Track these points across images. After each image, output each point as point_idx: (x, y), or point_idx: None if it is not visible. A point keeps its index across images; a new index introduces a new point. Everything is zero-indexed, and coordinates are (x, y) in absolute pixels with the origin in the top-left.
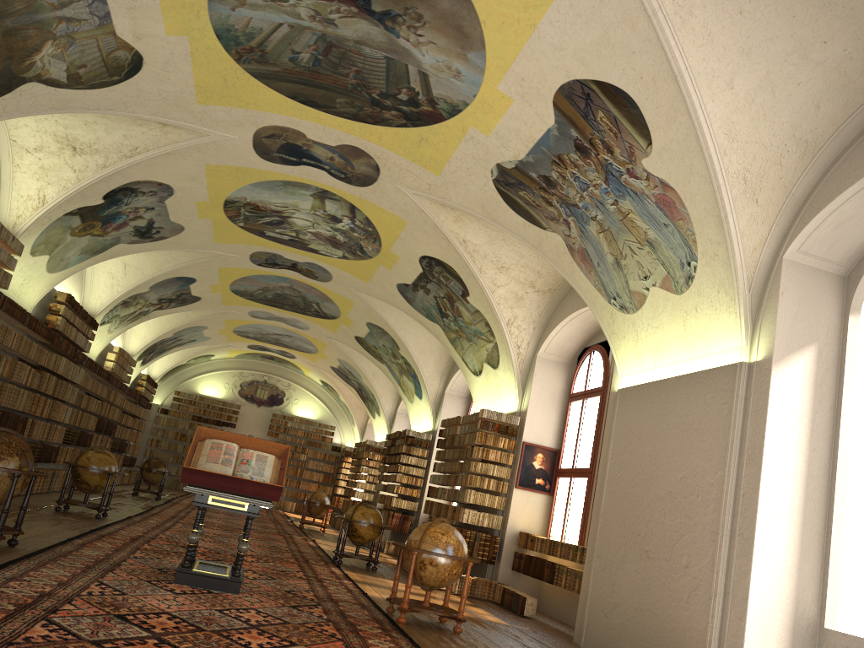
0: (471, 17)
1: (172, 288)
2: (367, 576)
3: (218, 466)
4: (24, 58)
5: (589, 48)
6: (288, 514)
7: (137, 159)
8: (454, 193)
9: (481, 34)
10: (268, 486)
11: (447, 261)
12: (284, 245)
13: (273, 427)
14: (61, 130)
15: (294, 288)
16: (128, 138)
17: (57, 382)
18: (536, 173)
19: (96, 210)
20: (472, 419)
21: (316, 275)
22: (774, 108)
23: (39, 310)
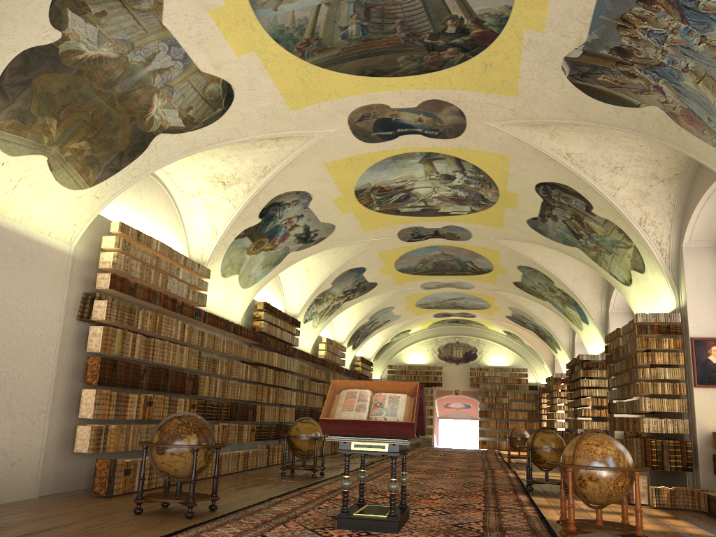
0: None
1: (350, 280)
2: (556, 500)
3: (351, 412)
4: (143, 116)
5: None
6: (503, 452)
7: (269, 176)
8: (538, 108)
9: None
10: (400, 424)
11: (560, 181)
12: (420, 217)
13: (473, 379)
14: (209, 171)
15: (445, 253)
16: (257, 161)
17: (275, 373)
18: (606, 49)
19: (259, 228)
20: (630, 327)
21: (458, 236)
22: None
23: (248, 320)
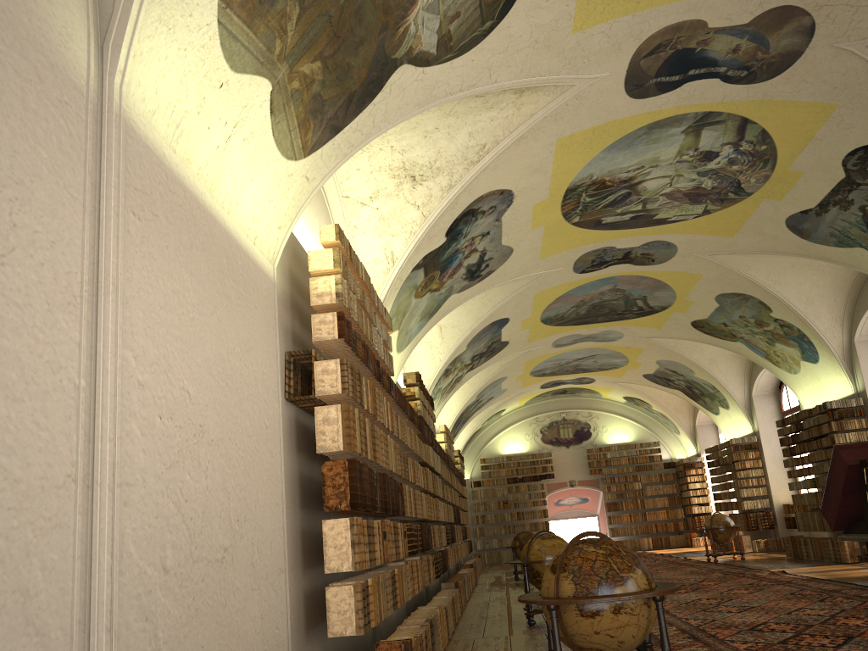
0: None
1: (485, 339)
2: None
3: None
4: (398, 23)
5: None
6: (652, 552)
7: (485, 160)
8: None
9: None
10: None
11: None
12: (621, 230)
13: (593, 463)
14: (396, 159)
15: (617, 288)
16: (474, 136)
17: (432, 476)
18: None
19: (437, 255)
20: None
21: (654, 257)
22: None
23: None
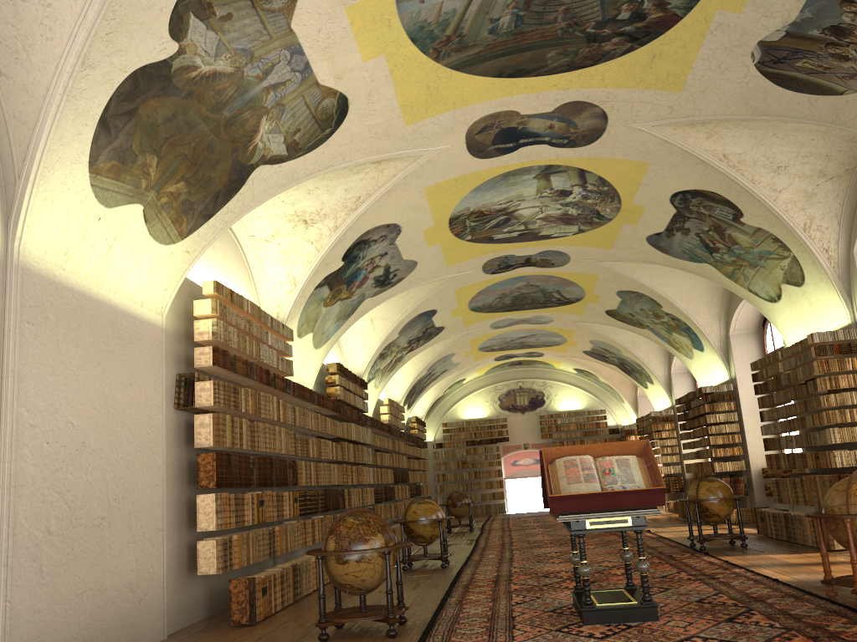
0: None
1: (417, 327)
2: (747, 557)
3: (585, 485)
4: (246, 145)
5: None
6: None
7: (362, 208)
8: (704, 104)
9: None
10: (648, 491)
11: (707, 188)
12: (514, 243)
13: (544, 429)
14: (289, 208)
15: (530, 284)
16: (349, 191)
17: (354, 448)
18: (817, 28)
19: (339, 274)
20: (797, 350)
21: (552, 262)
22: None
23: (317, 387)
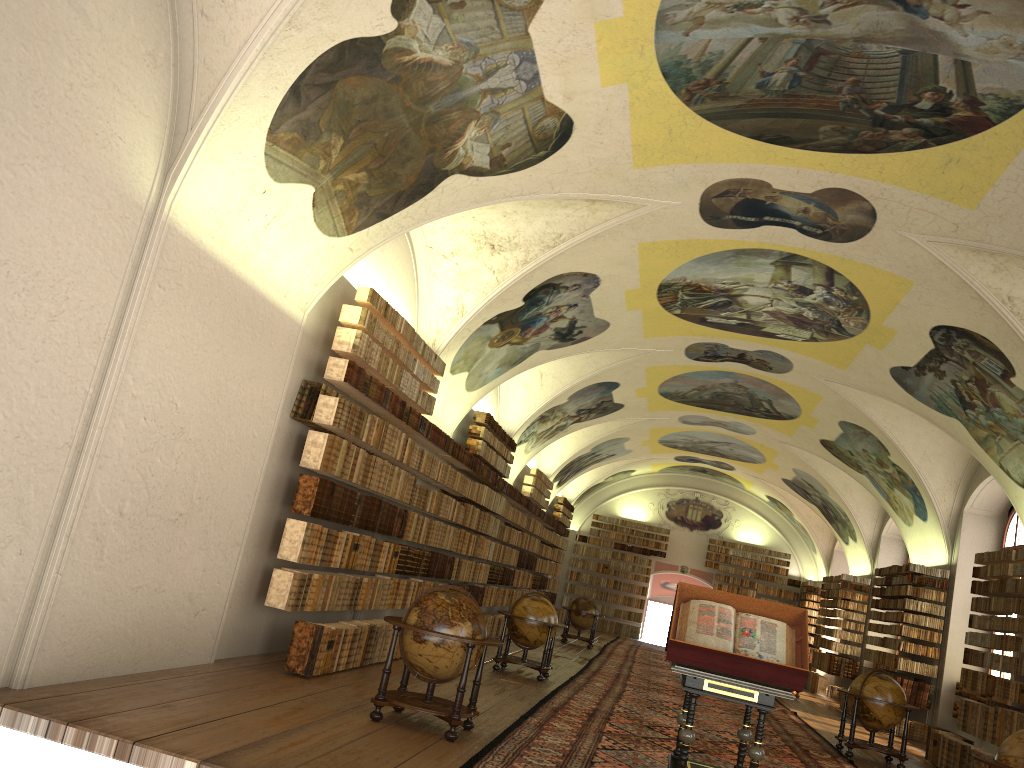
0: None
1: (592, 397)
2: None
3: (715, 639)
4: (446, 148)
5: None
6: None
7: (560, 248)
8: (998, 231)
9: None
10: (787, 669)
11: (978, 330)
12: (730, 332)
13: (711, 556)
14: (478, 227)
15: (738, 384)
16: (551, 225)
17: (480, 514)
18: None
19: (515, 314)
20: None
21: (770, 365)
22: None
23: (458, 434)
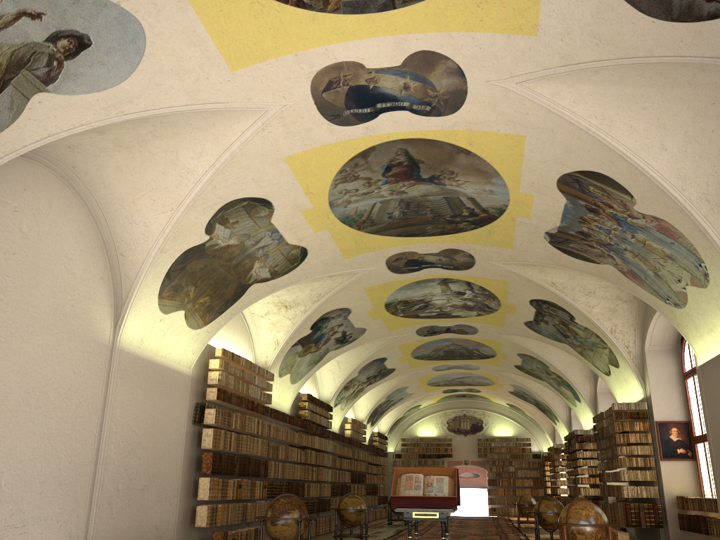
0: (482, 162)
1: (373, 368)
2: None
3: (412, 491)
4: (246, 274)
5: (561, 156)
6: (512, 518)
7: (322, 300)
8: (528, 256)
9: (493, 168)
10: (446, 498)
11: (548, 299)
12: (435, 319)
13: (481, 449)
14: (276, 298)
15: (455, 343)
16: (314, 290)
17: (316, 454)
18: (573, 231)
19: (308, 337)
20: (610, 412)
21: (466, 331)
22: (704, 150)
23: (293, 409)
